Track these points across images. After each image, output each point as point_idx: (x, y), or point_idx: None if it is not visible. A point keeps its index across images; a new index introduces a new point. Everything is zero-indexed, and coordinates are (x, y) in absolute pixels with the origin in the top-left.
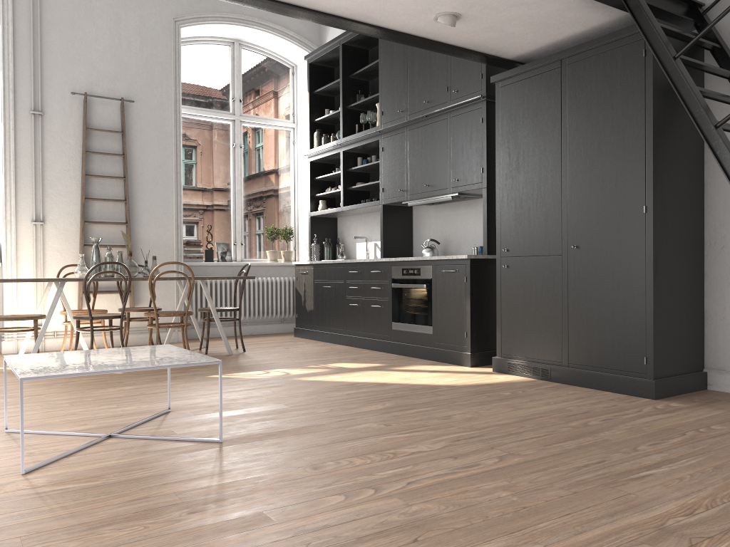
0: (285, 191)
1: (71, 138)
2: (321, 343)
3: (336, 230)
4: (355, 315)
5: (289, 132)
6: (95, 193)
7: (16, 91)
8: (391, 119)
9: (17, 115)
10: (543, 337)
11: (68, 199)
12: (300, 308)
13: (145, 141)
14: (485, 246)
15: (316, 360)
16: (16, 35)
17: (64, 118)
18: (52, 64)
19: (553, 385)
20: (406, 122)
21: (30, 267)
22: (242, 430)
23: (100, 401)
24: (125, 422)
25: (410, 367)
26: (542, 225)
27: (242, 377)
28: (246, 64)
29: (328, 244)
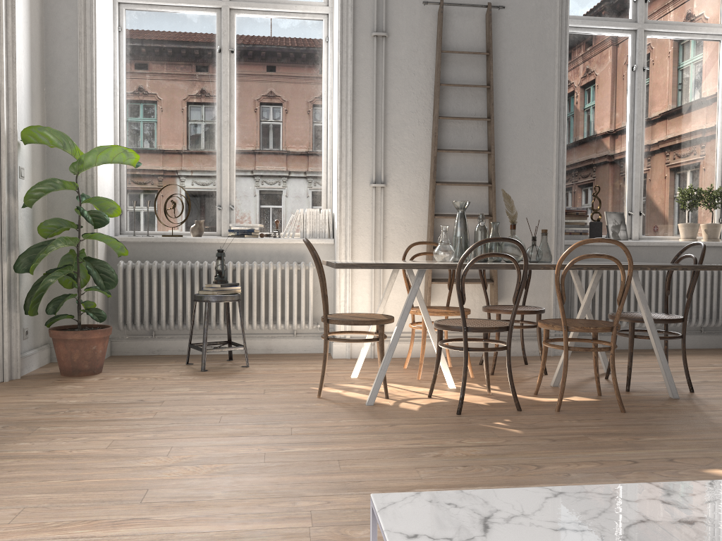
0: (708, 134)
1: (421, 67)
2: None
3: None
4: None
5: (718, 42)
6: (449, 142)
7: (355, 8)
8: None
9: (356, 39)
10: None
11: (414, 151)
12: None
13: (517, 64)
14: None
15: None
16: None
17: (413, 40)
18: None
19: None
20: None
21: (367, 245)
22: None
23: None
24: None
25: None
26: None
27: None
28: None
29: None
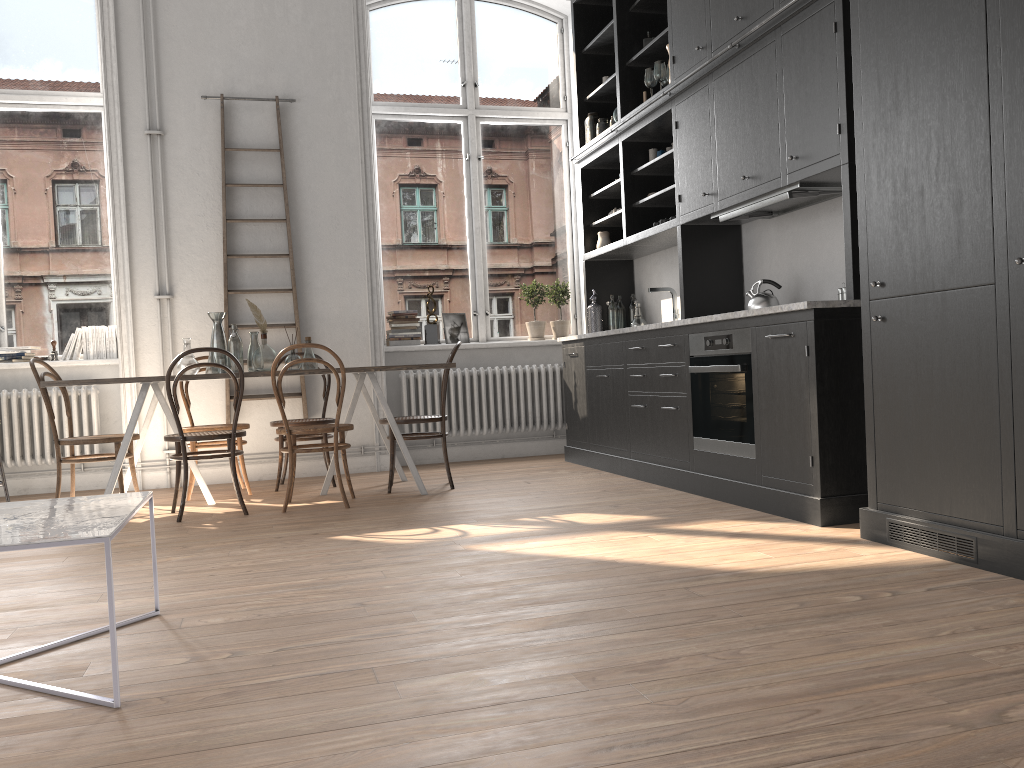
0: (556, 225)
1: (206, 166)
2: (593, 473)
3: (631, 281)
4: (641, 425)
5: (560, 127)
6: (244, 247)
7: (124, 103)
8: (687, 66)
9: (127, 138)
10: (960, 470)
11: (205, 258)
12: (571, 414)
13: (317, 161)
14: (849, 283)
15: (545, 507)
16: (120, 21)
17: (194, 137)
18: (173, 57)
19: (978, 579)
20: (709, 65)
21: (156, 363)
22: (201, 675)
23: (93, 586)
24: (52, 637)
25: (698, 525)
26: (951, 221)
27: (379, 541)
28: (483, 25)
29: (616, 305)
